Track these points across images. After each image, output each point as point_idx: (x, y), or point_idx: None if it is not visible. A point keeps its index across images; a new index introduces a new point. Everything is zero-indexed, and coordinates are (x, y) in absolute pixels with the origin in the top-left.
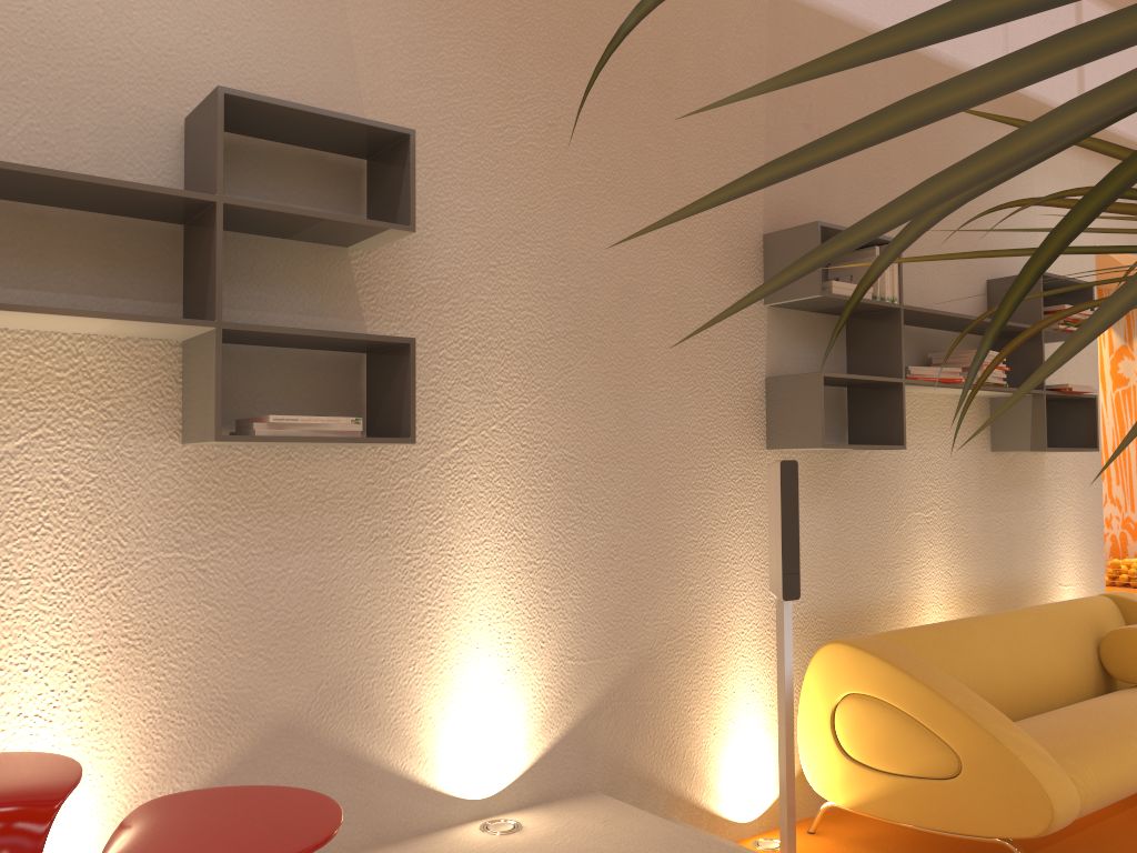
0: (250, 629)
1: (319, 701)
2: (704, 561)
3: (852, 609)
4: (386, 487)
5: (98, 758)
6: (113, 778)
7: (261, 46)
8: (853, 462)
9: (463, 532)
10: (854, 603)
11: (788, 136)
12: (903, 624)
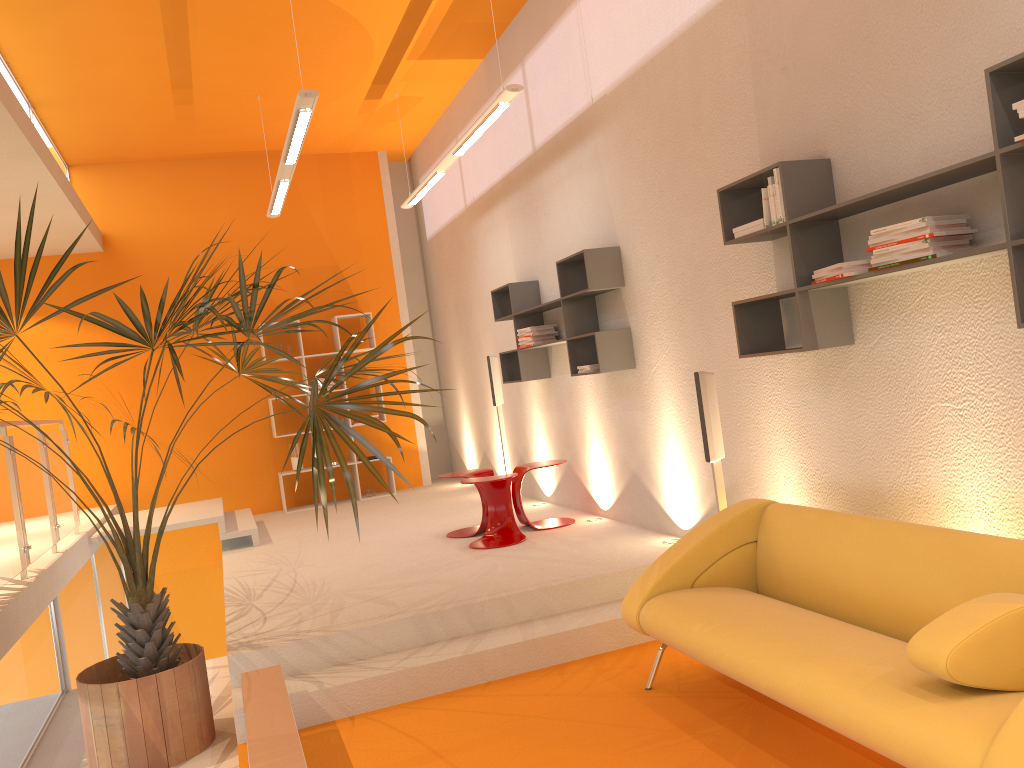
0: (623, 437)
1: (639, 468)
2: (755, 431)
3: (871, 489)
4: (641, 385)
5: (607, 471)
6: (610, 478)
7: (595, 221)
8: (858, 355)
9: (662, 405)
10: (874, 484)
11: (770, 91)
12: (935, 519)
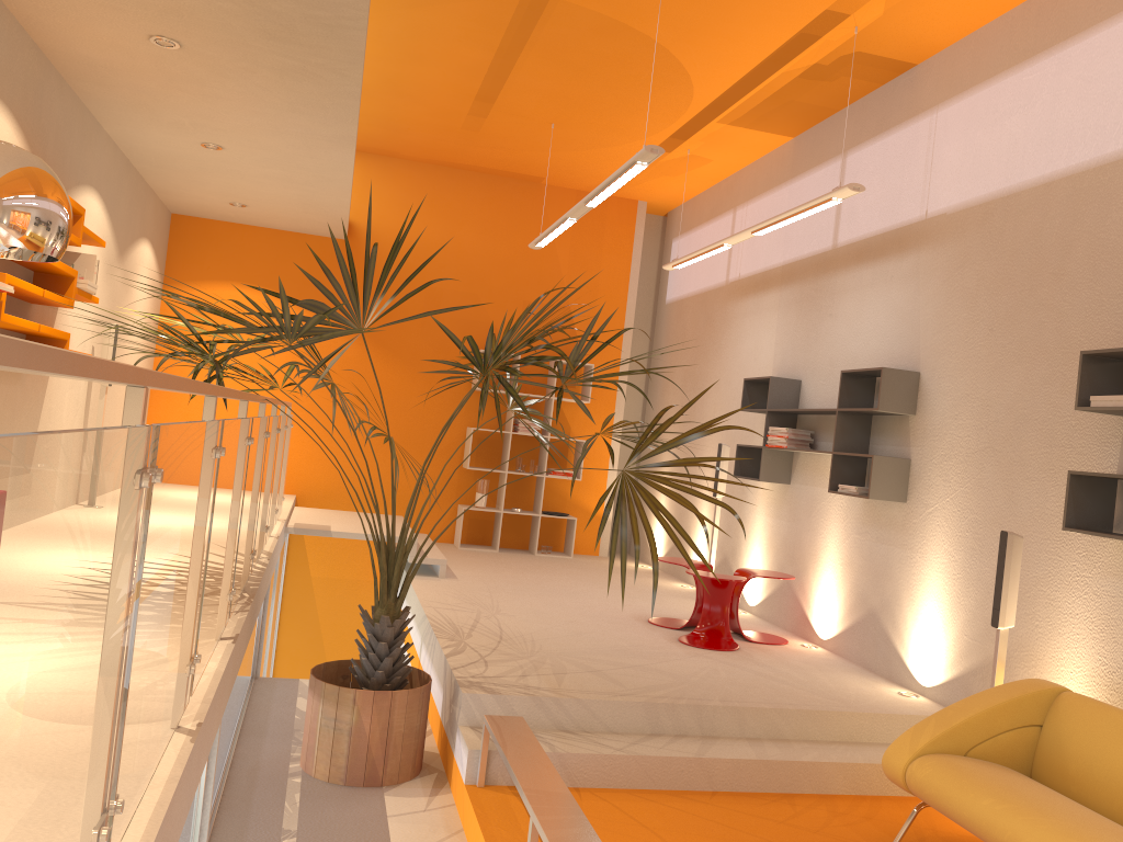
0: (869, 569)
1: (881, 607)
2: (1048, 607)
3: None
4: (908, 522)
5: (837, 599)
6: (838, 607)
7: (895, 338)
8: None
9: (930, 549)
10: None
11: None
12: None
